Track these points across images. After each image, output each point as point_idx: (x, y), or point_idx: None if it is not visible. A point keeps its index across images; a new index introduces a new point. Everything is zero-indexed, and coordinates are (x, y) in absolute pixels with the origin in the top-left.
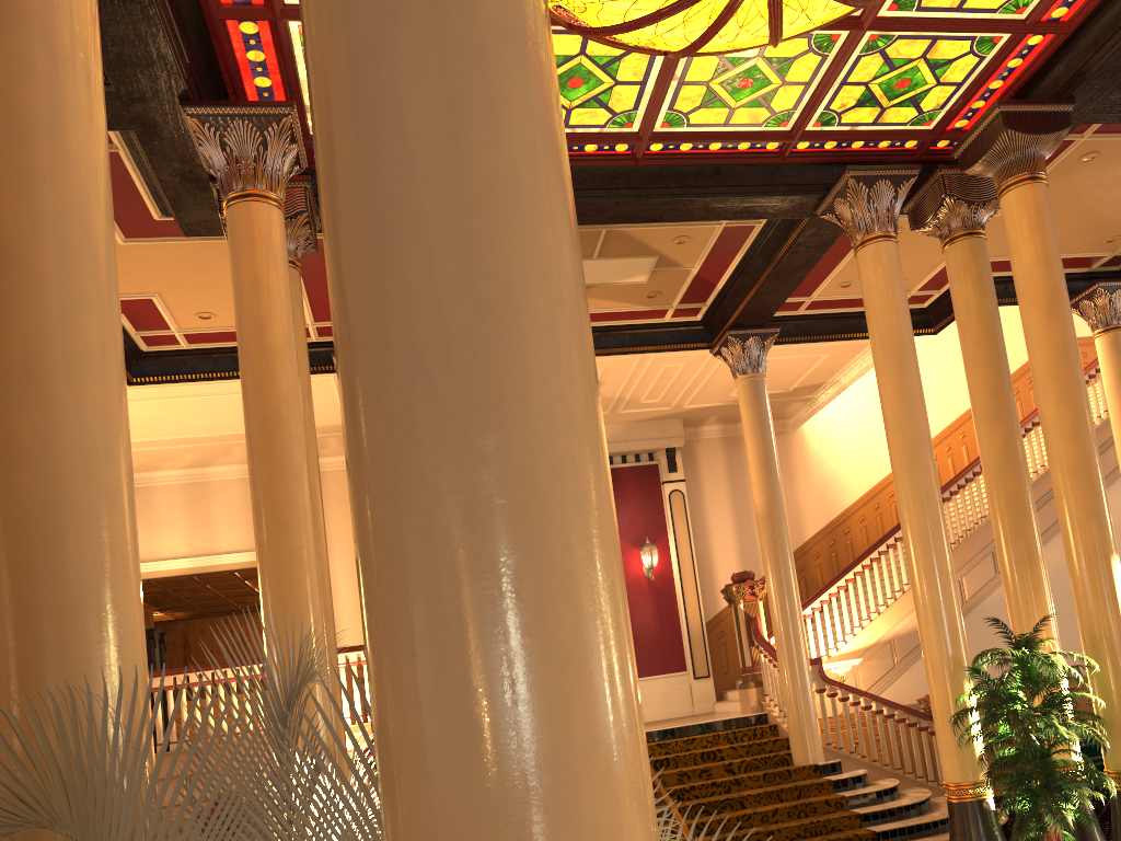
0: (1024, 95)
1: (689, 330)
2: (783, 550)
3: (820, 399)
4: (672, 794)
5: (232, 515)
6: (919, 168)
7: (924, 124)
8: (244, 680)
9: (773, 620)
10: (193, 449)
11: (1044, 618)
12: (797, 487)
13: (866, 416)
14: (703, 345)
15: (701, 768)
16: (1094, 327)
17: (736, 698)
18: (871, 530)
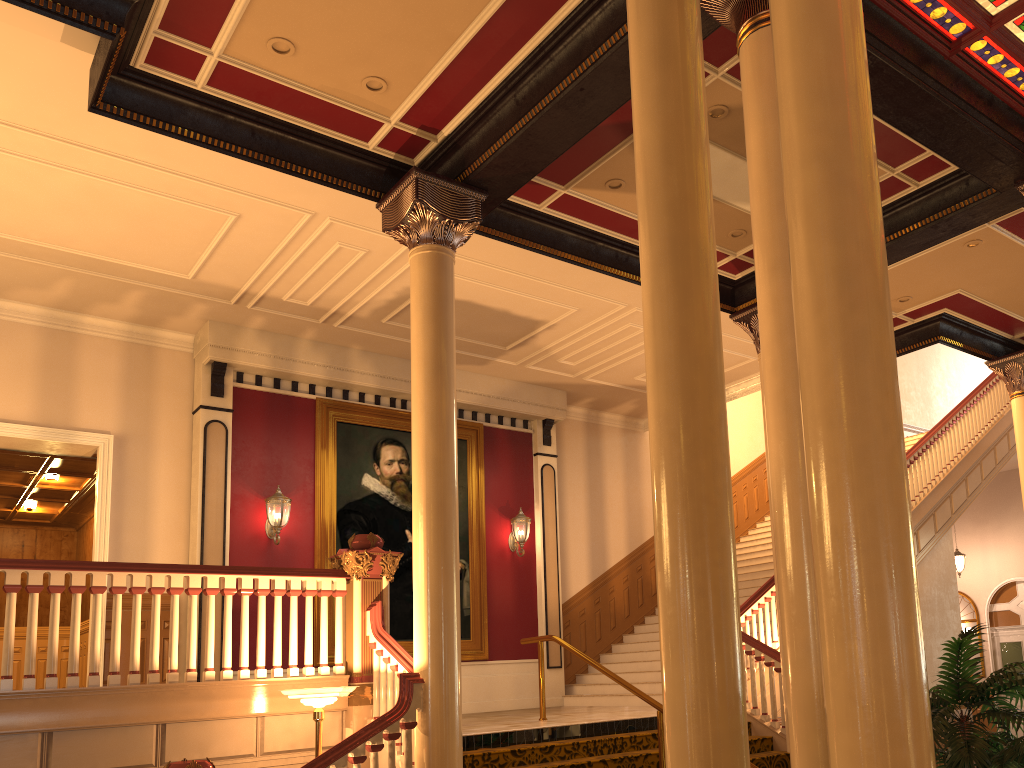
0: None
1: (720, 287)
2: None
3: None
4: None
5: (19, 372)
6: None
7: None
8: (157, 594)
9: None
10: (3, 263)
11: None
12: (642, 487)
13: None
14: (727, 308)
15: None
16: (1015, 388)
17: (591, 692)
18: None
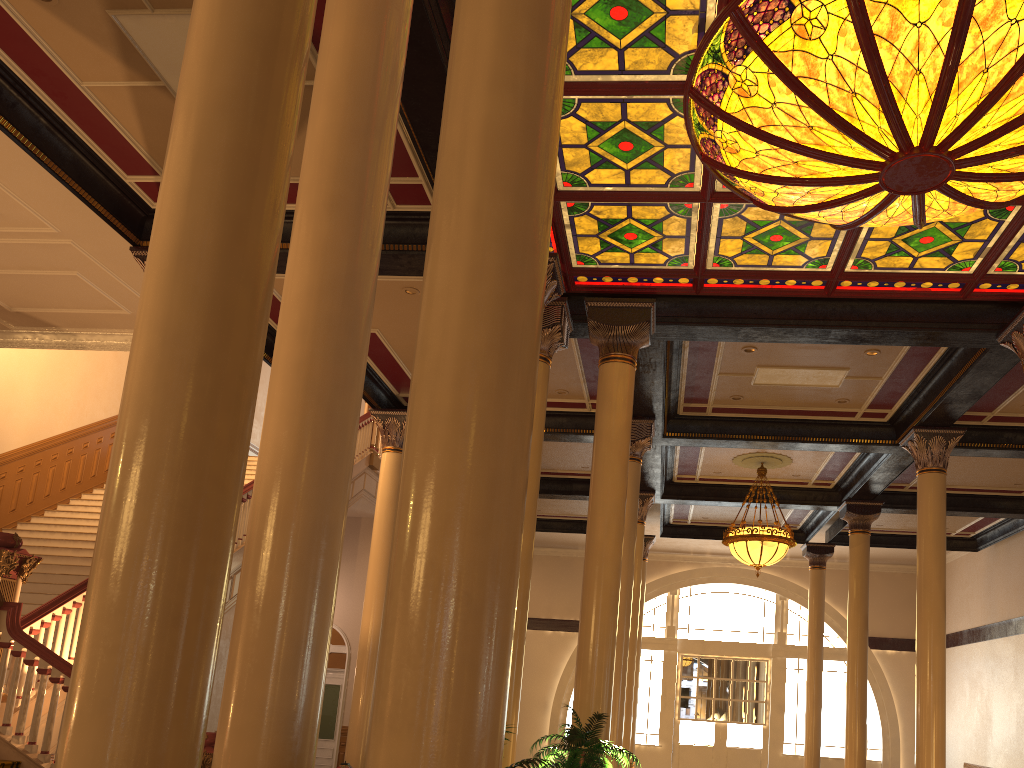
0: (626, 297)
1: (129, 208)
2: None
3: (20, 336)
4: None
5: None
6: (565, 291)
7: (579, 261)
8: None
9: None
10: None
11: (598, 715)
12: None
13: (11, 375)
14: (131, 236)
15: None
16: (390, 443)
17: None
18: None
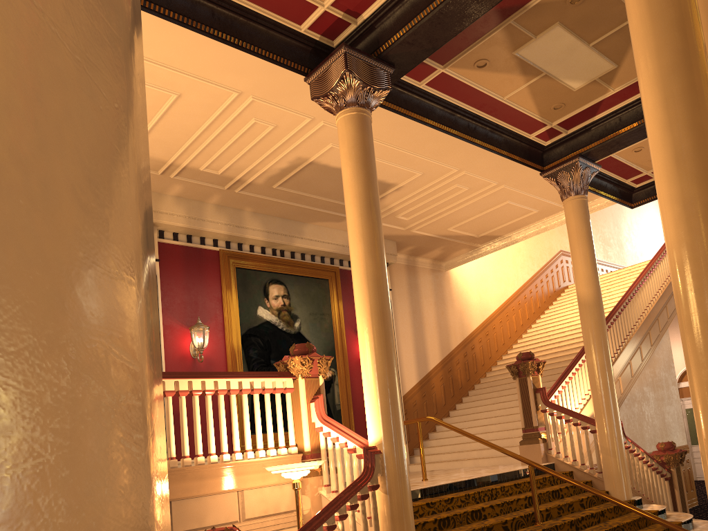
0: None
1: (534, 152)
2: (606, 332)
3: (483, 249)
4: (573, 524)
5: None
6: None
7: None
8: None
9: (597, 386)
10: None
11: None
12: (447, 311)
13: (481, 272)
14: (538, 167)
15: (568, 503)
16: None
17: (429, 460)
18: (485, 349)
